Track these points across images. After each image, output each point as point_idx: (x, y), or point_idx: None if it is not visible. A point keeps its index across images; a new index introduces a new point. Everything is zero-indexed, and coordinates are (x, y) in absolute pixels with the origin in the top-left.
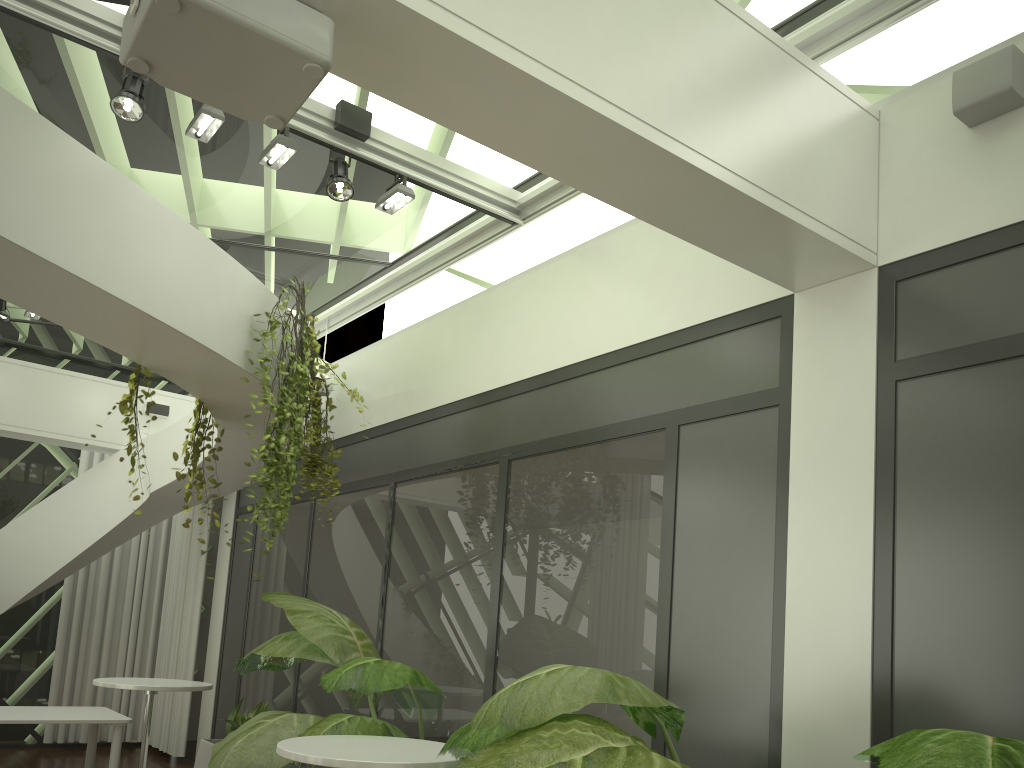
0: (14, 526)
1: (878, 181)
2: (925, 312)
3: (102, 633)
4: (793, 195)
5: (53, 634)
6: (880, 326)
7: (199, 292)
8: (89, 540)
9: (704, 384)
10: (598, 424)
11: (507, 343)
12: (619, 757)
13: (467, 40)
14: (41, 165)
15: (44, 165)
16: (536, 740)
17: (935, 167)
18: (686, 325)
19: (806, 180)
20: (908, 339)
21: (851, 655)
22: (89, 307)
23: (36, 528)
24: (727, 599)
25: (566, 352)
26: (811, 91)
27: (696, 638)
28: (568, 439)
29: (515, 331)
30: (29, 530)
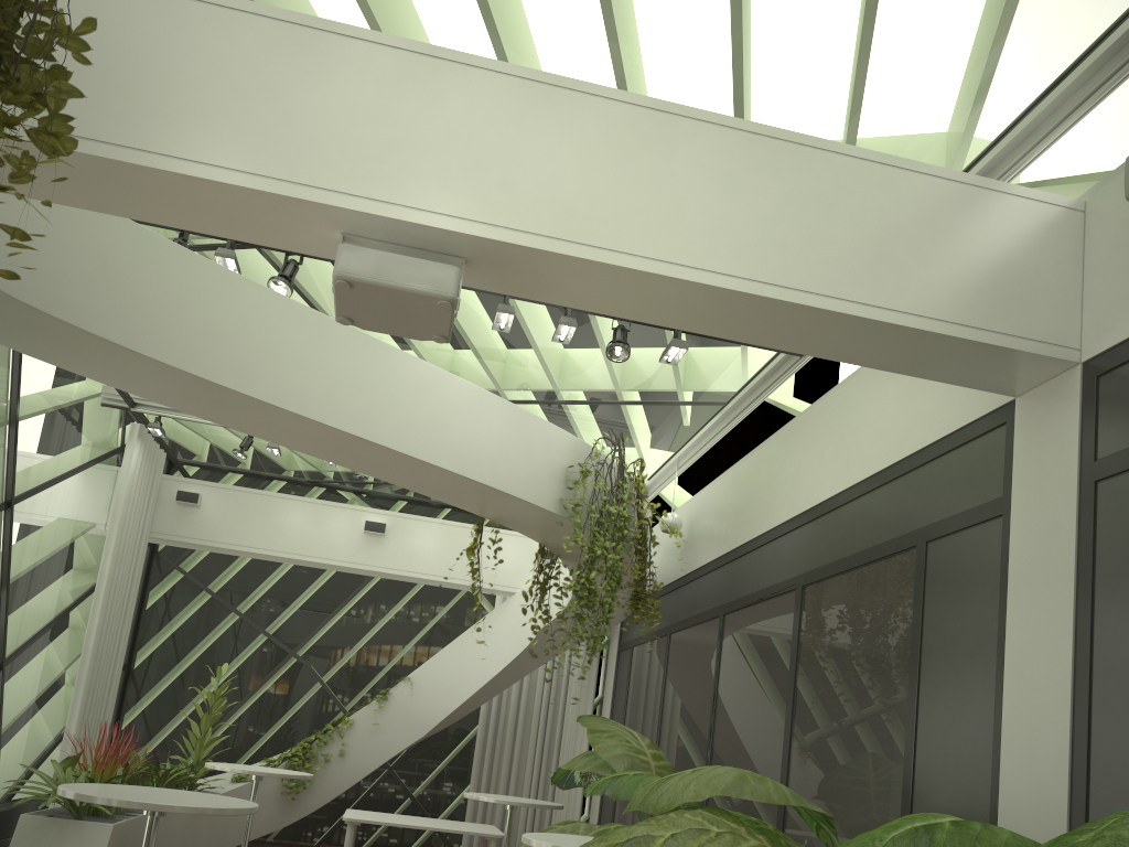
0: (433, 661)
1: (1082, 274)
2: (1120, 406)
3: (511, 762)
4: (947, 310)
5: (471, 761)
6: (1083, 425)
7: (512, 453)
8: (489, 674)
9: (947, 498)
10: (867, 545)
11: (804, 470)
12: (703, 836)
13: (567, 255)
14: (375, 374)
15: (377, 374)
16: (648, 820)
17: (1128, 253)
18: (933, 439)
19: (966, 293)
20: (1106, 436)
21: (1052, 777)
22: (422, 474)
23: (449, 663)
24: (958, 721)
25: (845, 475)
26: (975, 205)
27: (934, 762)
28: (845, 562)
29: (810, 458)
30: (444, 665)
